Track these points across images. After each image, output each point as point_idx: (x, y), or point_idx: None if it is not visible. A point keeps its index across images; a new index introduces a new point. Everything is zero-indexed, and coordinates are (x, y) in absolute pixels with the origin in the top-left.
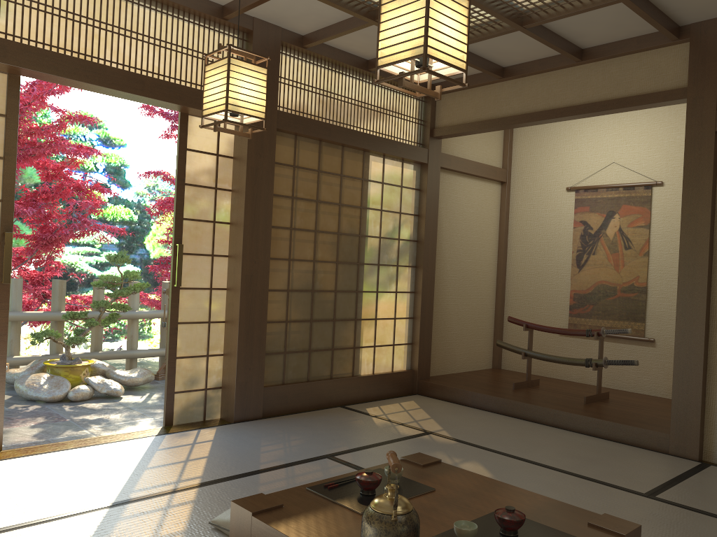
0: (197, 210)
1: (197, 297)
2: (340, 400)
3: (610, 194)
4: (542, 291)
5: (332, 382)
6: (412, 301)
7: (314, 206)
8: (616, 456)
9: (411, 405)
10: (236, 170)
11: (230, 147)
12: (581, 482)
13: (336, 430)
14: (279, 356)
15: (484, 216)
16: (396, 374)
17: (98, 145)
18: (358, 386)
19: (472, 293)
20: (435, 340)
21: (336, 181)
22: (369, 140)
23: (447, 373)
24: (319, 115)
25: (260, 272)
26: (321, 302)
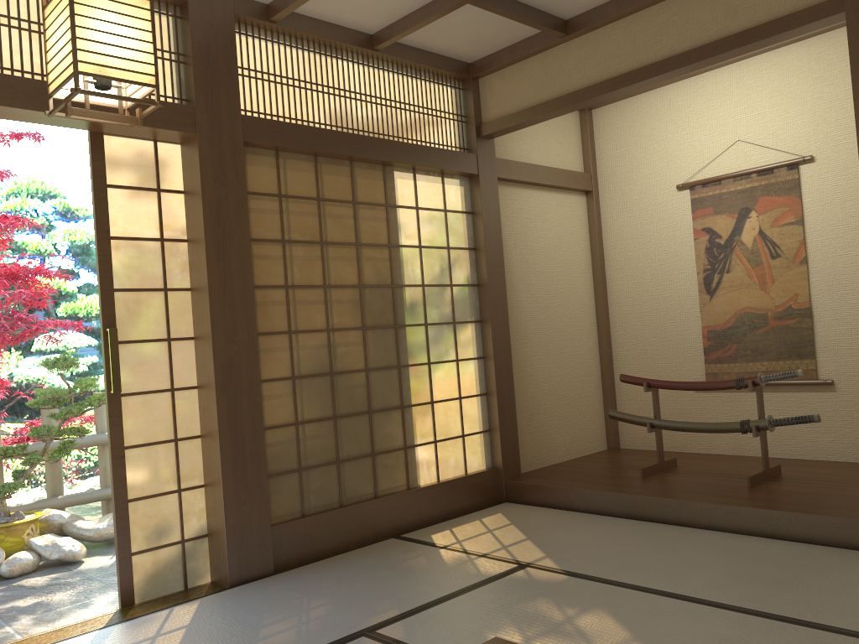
0: (136, 274)
1: (151, 405)
2: (393, 527)
3: (739, 185)
4: (662, 333)
5: (377, 503)
6: (482, 370)
7: (317, 251)
8: (817, 570)
9: (497, 520)
10: (189, 210)
11: (178, 178)
12: (776, 627)
13: (383, 580)
14: (291, 476)
15: (568, 241)
16: (472, 477)
17: (55, 219)
18: (418, 502)
19: (565, 348)
20: (523, 420)
21: (347, 211)
22: (388, 149)
23: (545, 465)
24: (309, 118)
25: (243, 355)
26: (346, 388)
